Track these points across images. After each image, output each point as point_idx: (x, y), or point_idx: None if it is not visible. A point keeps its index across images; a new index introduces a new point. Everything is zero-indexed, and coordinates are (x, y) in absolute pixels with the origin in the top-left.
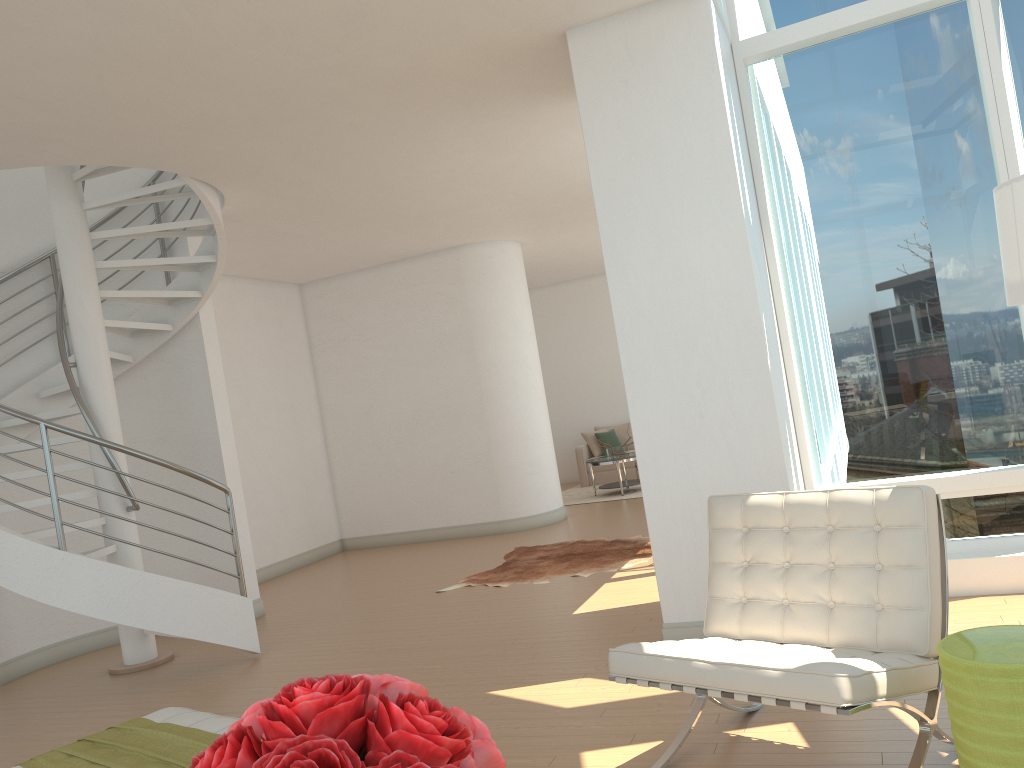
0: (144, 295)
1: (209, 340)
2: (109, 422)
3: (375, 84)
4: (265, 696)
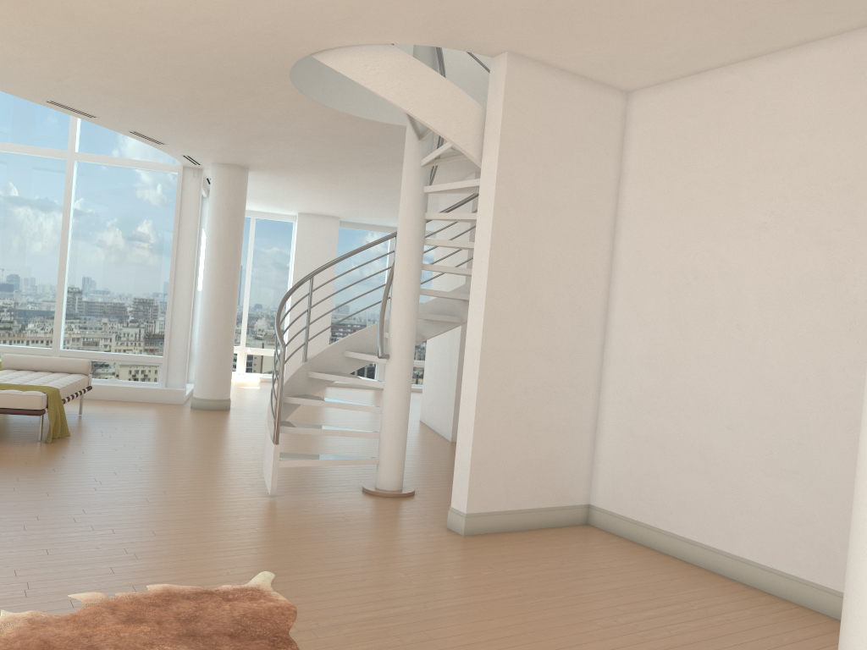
0: (433, 156)
1: (485, 192)
2: (393, 280)
3: (30, 7)
4: (156, 477)
